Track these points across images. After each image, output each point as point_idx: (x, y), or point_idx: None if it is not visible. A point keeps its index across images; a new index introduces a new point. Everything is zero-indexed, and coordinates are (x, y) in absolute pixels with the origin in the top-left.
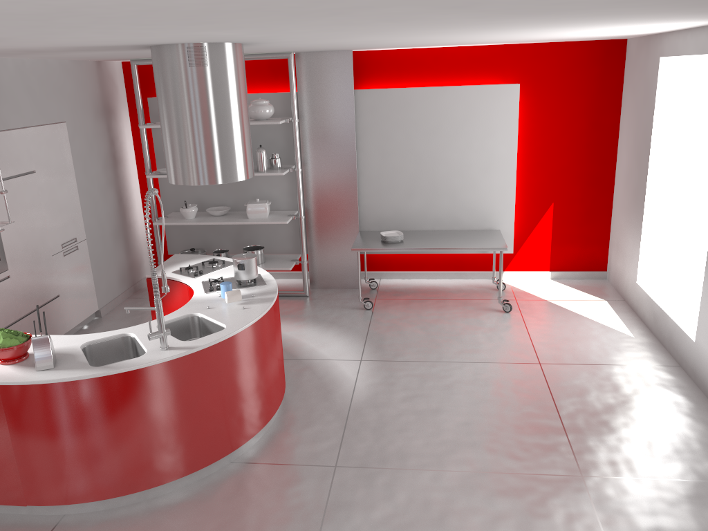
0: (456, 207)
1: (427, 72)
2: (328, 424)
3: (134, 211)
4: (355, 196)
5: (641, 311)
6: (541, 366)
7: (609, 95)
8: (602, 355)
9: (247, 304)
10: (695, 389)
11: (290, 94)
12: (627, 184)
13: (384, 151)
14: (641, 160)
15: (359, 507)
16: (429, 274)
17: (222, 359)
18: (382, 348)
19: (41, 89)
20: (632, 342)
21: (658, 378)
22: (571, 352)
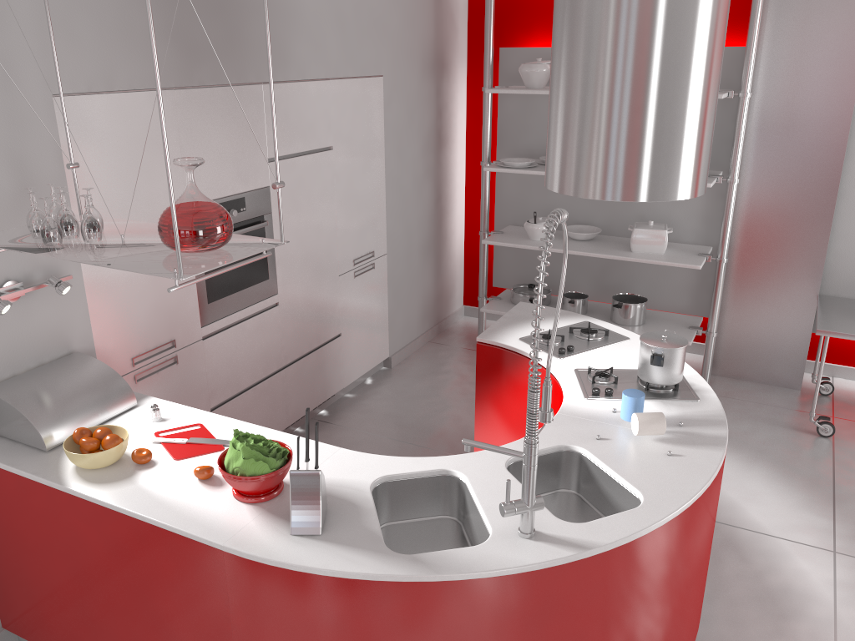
0: None
1: None
2: None
3: (453, 217)
4: (825, 235)
5: None
6: None
7: None
8: None
9: (673, 444)
10: None
11: (746, 48)
12: None
13: None
14: None
15: None
16: None
17: (633, 572)
18: None
19: (355, 22)
20: None
21: None
22: None
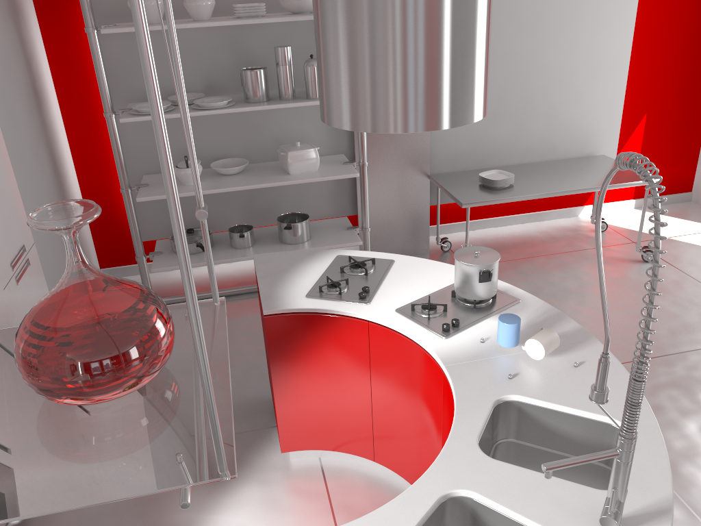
0: (552, 130)
1: None
2: None
3: (70, 180)
4: None
5: None
6: None
7: None
8: None
9: (563, 353)
10: None
11: None
12: None
13: None
14: None
15: None
16: (498, 221)
17: None
18: None
19: None
20: None
21: None
22: None
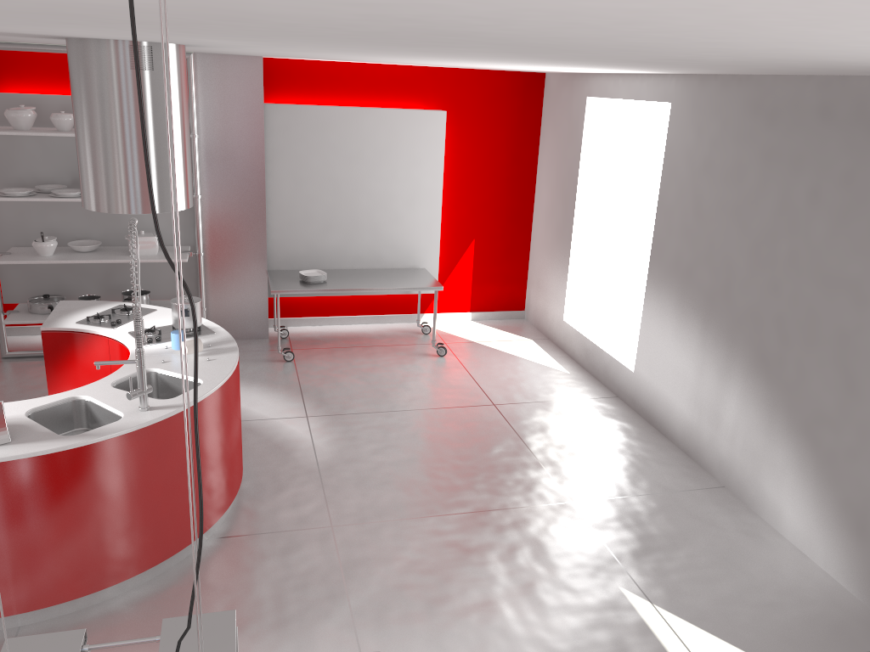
0: (378, 243)
1: (344, 90)
2: (302, 486)
3: None
4: (264, 229)
5: (570, 348)
6: (496, 407)
7: (528, 128)
8: (548, 392)
9: (208, 355)
10: (636, 416)
11: (189, 103)
12: (549, 221)
13: (298, 177)
14: (567, 197)
15: (376, 561)
16: (343, 319)
17: (207, 418)
18: (325, 402)
19: None
20: (570, 378)
21: (603, 409)
22: (519, 392)
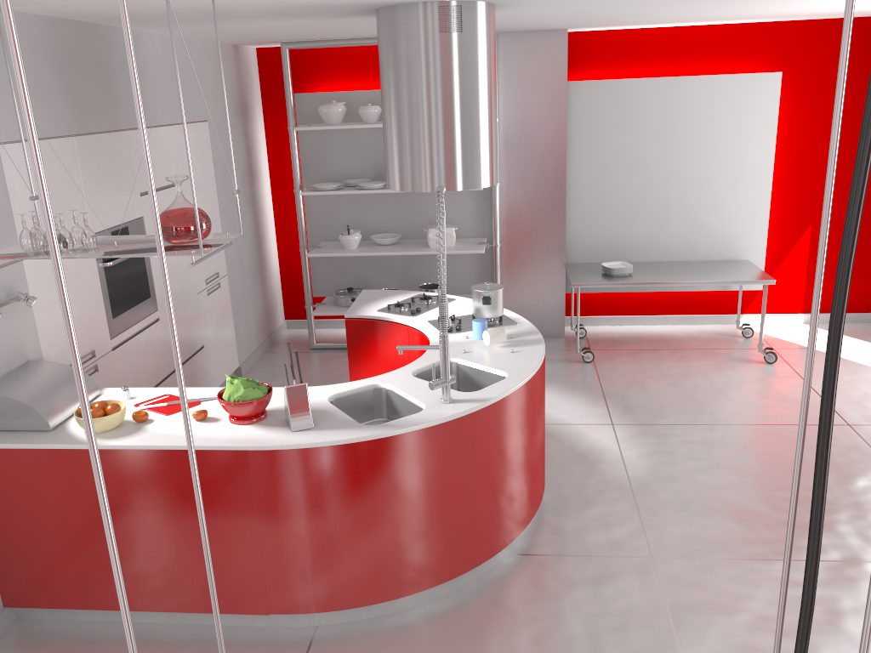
0: (692, 232)
1: (656, 59)
2: (612, 504)
3: (269, 242)
4: (563, 219)
5: None
6: (853, 428)
7: None
8: None
9: (512, 347)
10: None
11: None
12: None
13: (602, 160)
14: None
15: (713, 609)
16: (647, 319)
17: (512, 417)
18: (632, 409)
19: (185, 76)
20: None
21: None
22: None
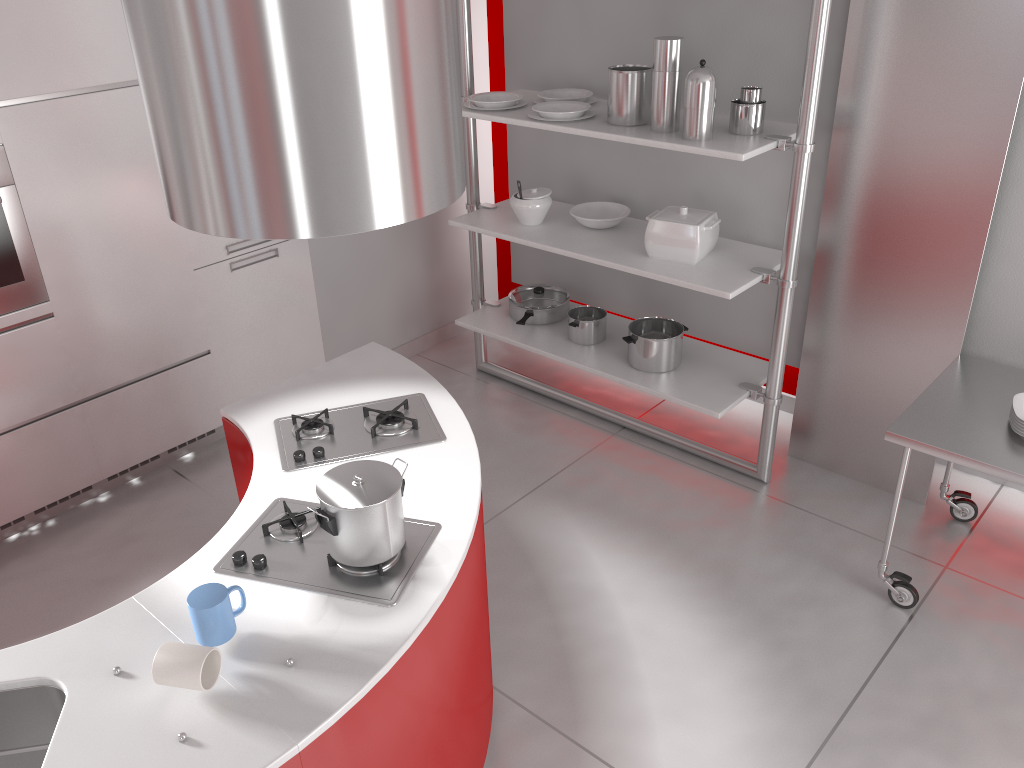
0: None
1: None
2: None
3: None
4: (975, 253)
5: None
6: None
7: None
8: None
9: (222, 711)
10: None
11: None
12: None
13: None
14: None
15: None
16: None
17: None
18: None
19: None
20: None
21: None
22: None
